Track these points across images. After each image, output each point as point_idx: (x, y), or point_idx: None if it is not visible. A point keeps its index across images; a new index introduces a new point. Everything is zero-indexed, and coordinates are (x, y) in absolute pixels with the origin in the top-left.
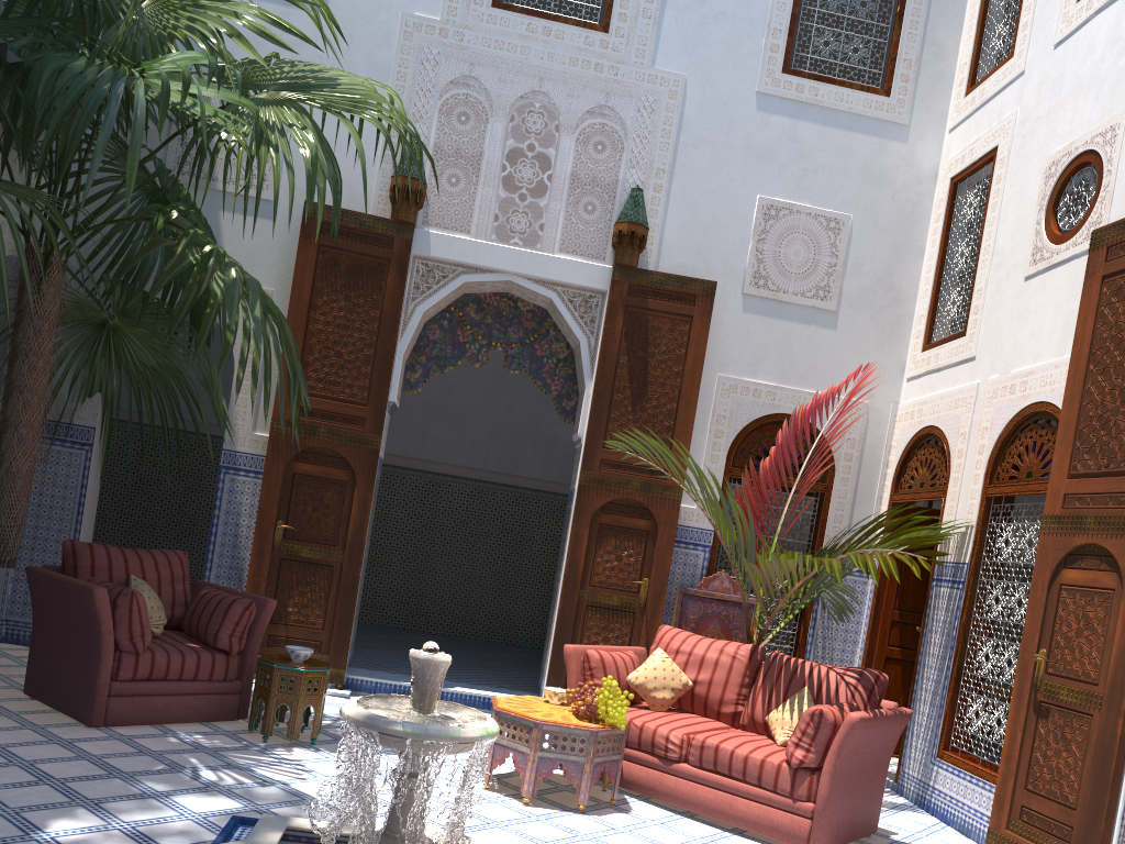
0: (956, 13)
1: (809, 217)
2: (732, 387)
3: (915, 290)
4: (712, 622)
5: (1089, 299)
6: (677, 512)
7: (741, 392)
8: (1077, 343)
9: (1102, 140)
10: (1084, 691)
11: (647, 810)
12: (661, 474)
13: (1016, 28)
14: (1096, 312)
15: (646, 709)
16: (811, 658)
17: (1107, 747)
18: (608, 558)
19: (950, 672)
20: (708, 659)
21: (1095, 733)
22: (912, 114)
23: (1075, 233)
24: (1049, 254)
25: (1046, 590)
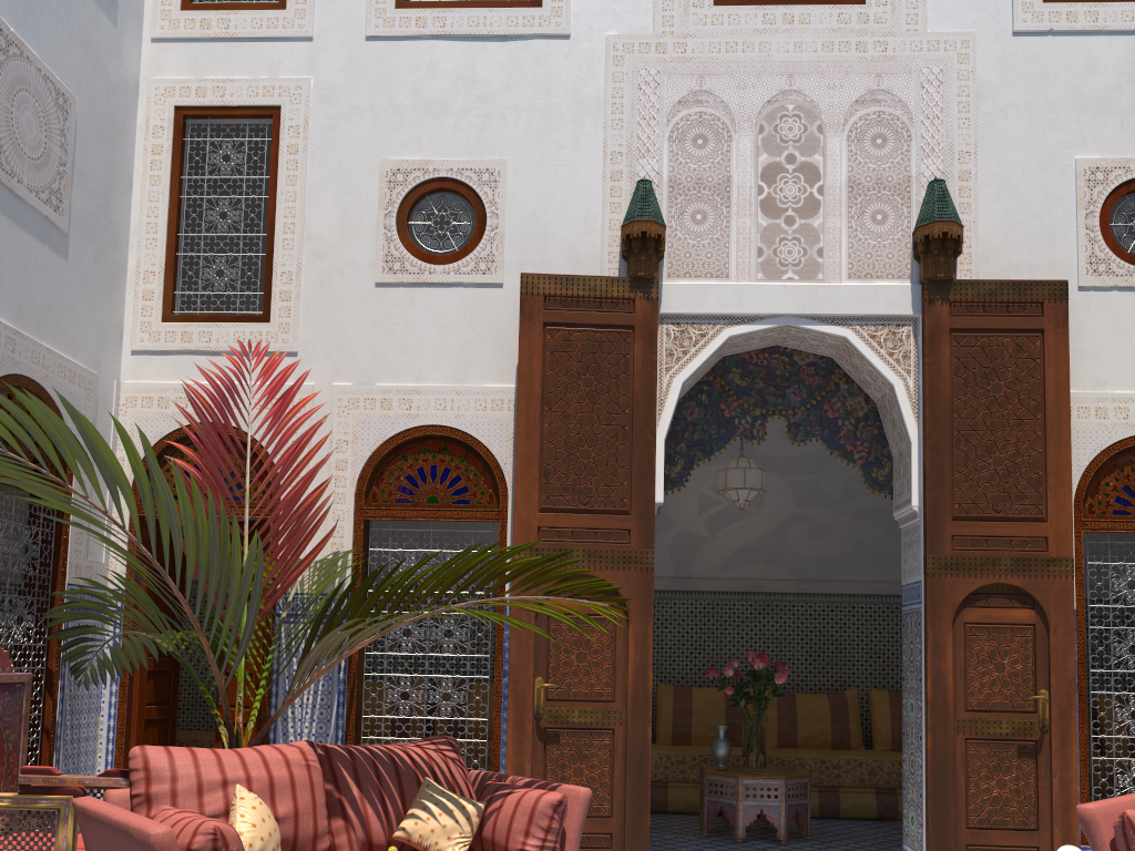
0: None
1: (40, 75)
2: None
3: (128, 233)
4: None
5: (531, 340)
6: None
7: None
8: (524, 380)
9: (477, 177)
10: (600, 709)
11: None
12: None
13: None
14: (542, 355)
15: None
16: (62, 746)
17: (641, 753)
18: None
19: (345, 720)
20: (279, 781)
21: (621, 744)
22: None
23: (453, 259)
24: (417, 269)
25: (534, 620)
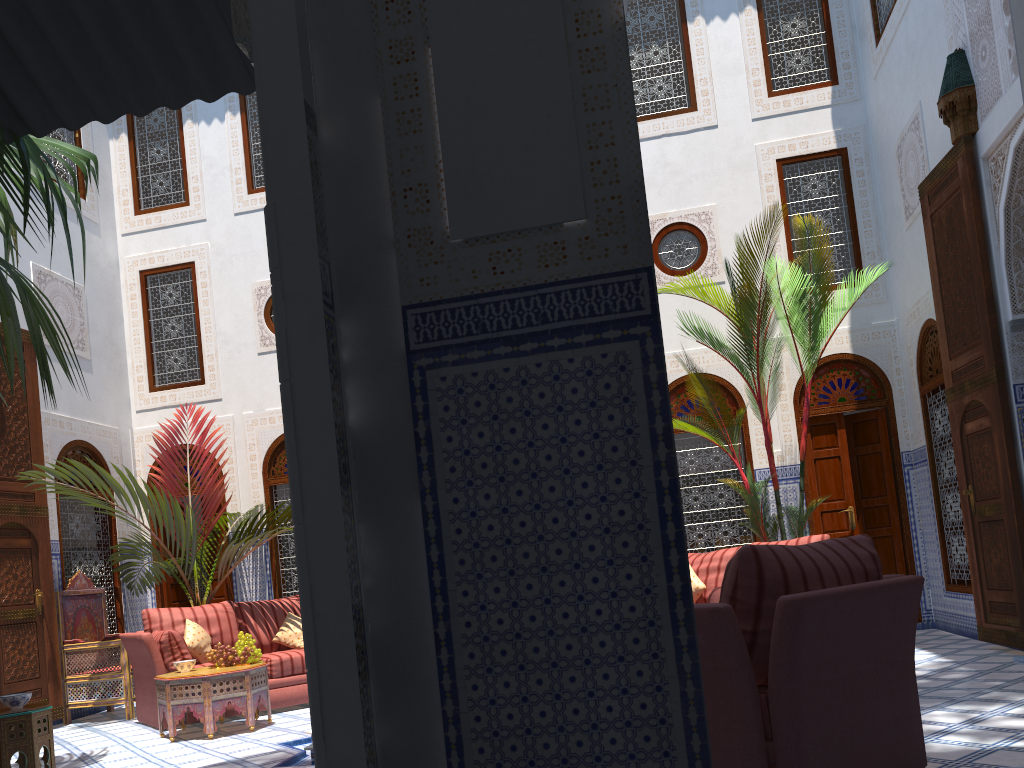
0: (106, 149)
1: (63, 284)
2: (47, 420)
3: (125, 346)
4: (82, 614)
5: None
6: (48, 528)
7: (52, 424)
8: None
9: None
10: None
11: (265, 717)
12: (31, 497)
13: (185, 186)
14: None
15: (200, 663)
16: (129, 626)
17: None
18: (7, 579)
19: (273, 596)
20: (211, 618)
21: None
22: (100, 217)
23: None
24: None
25: None
